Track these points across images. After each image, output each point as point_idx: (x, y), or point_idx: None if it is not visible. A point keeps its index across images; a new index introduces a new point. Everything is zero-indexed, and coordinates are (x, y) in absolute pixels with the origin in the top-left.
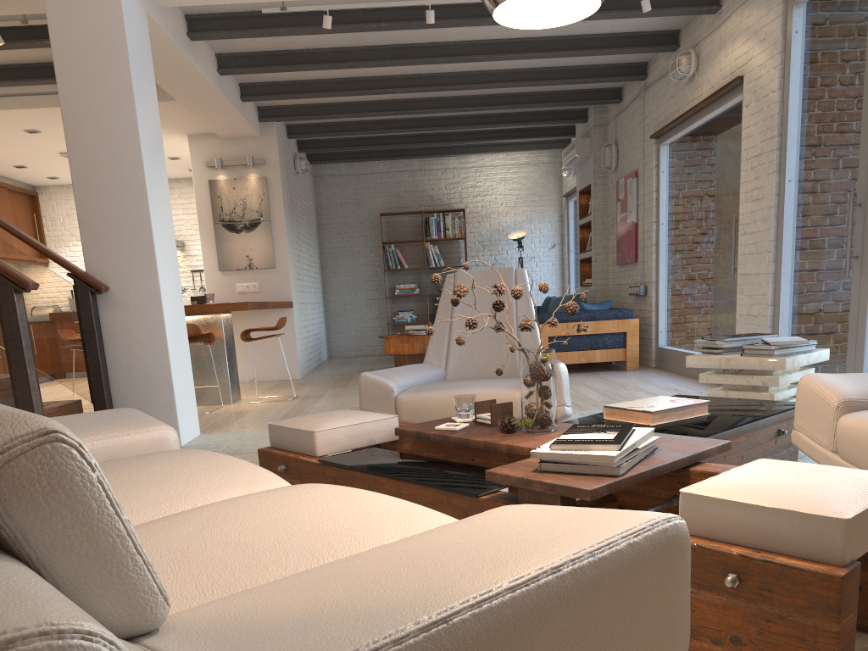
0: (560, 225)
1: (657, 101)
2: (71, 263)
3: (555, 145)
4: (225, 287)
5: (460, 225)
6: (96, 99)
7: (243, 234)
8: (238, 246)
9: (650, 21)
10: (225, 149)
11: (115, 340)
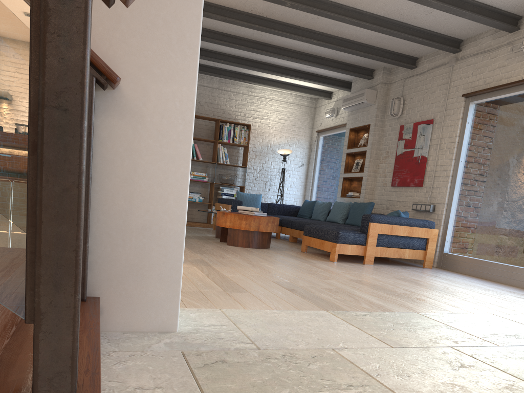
0: (308, 151)
1: (474, 69)
2: None
3: (321, 94)
4: None
5: (245, 136)
6: None
7: None
8: None
9: (518, 0)
10: None
11: (111, 166)
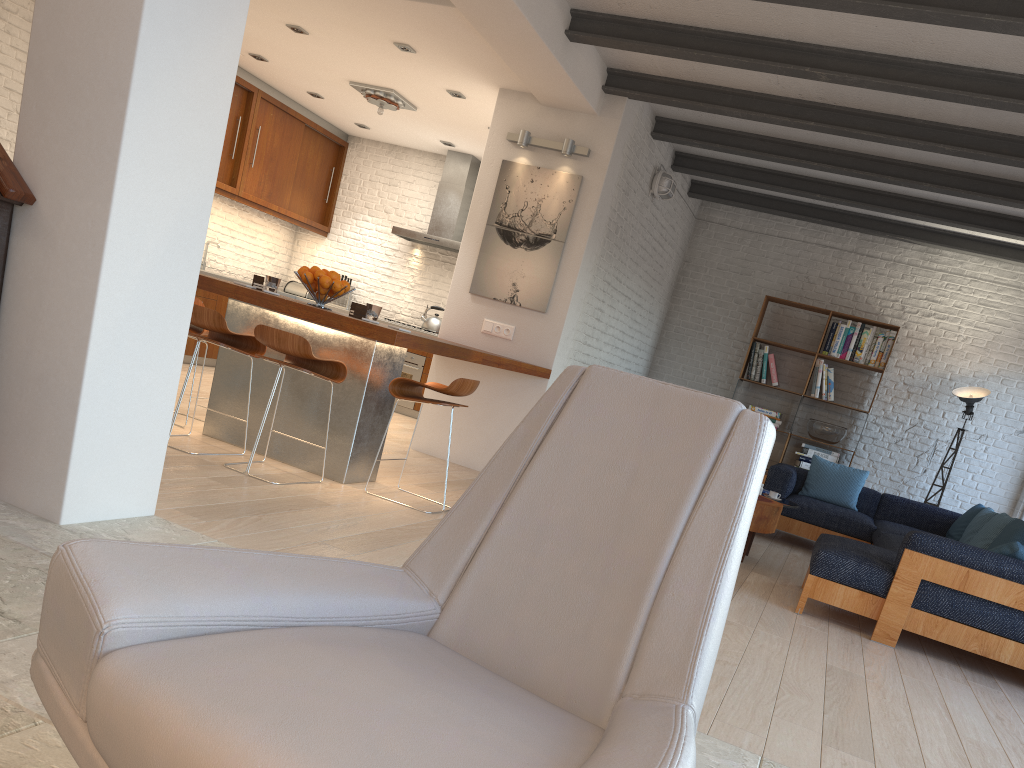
0: None
1: None
2: None
3: None
4: (469, 319)
5: (882, 350)
6: None
7: (520, 251)
8: (507, 266)
9: None
10: (541, 121)
11: (20, 296)
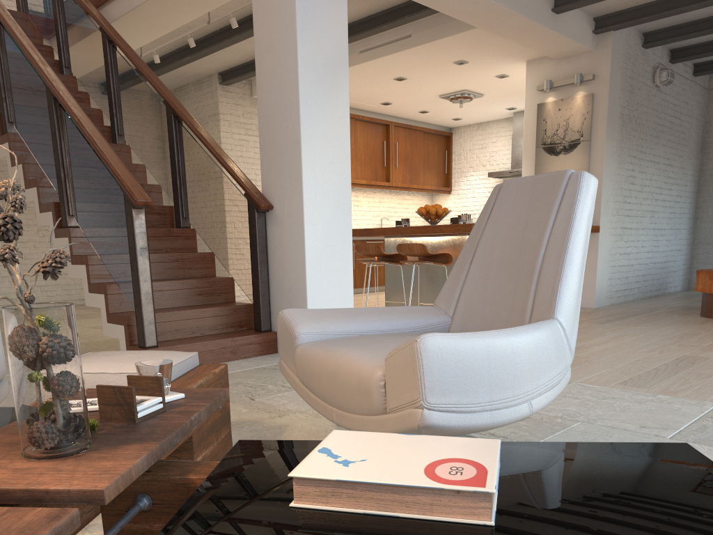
0: None
1: None
2: (252, 184)
3: None
4: None
5: None
6: (273, 30)
7: (561, 156)
8: (554, 168)
9: None
10: (557, 70)
11: (275, 254)
